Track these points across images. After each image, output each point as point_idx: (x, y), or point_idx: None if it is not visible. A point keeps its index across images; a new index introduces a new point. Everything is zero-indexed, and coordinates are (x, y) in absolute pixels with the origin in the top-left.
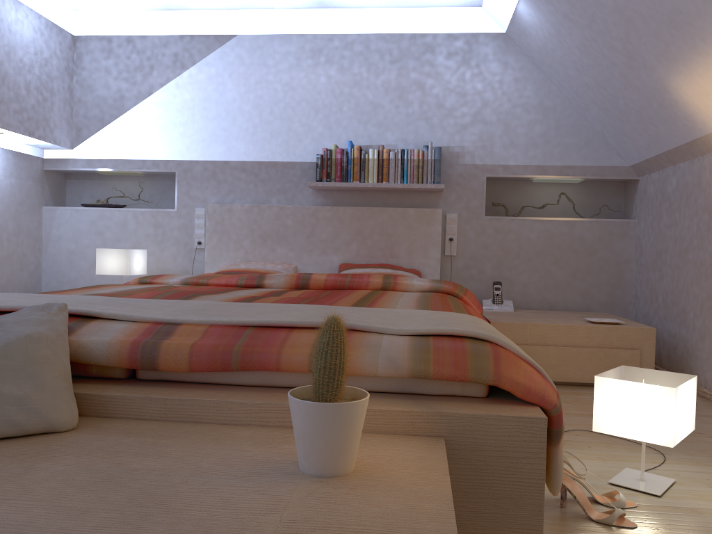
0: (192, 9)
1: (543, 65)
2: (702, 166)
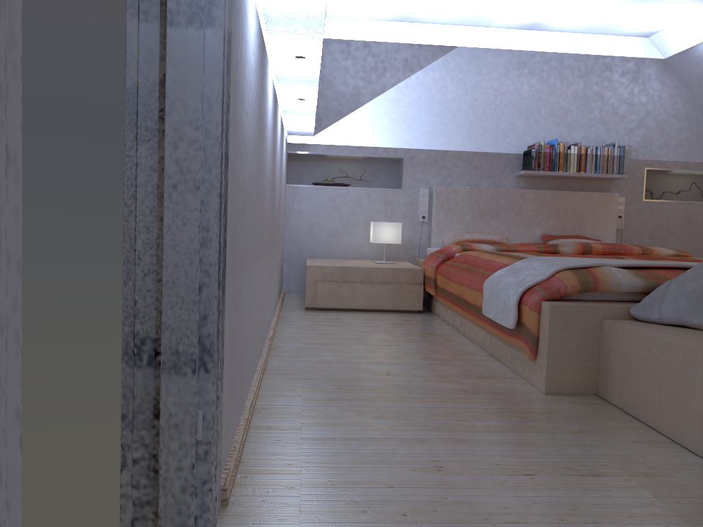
0: (421, 22)
1: (695, 86)
2: None
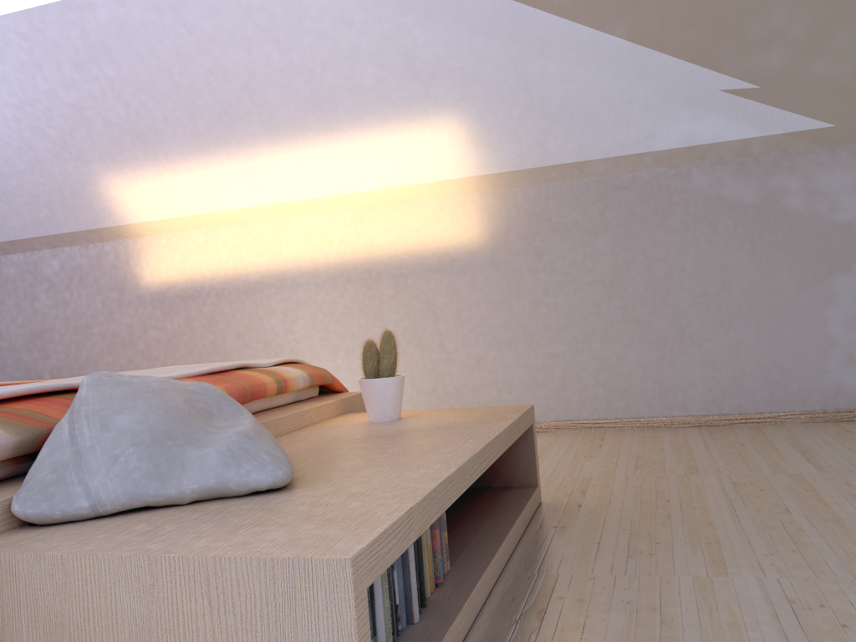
0: None
1: None
2: (103, 251)
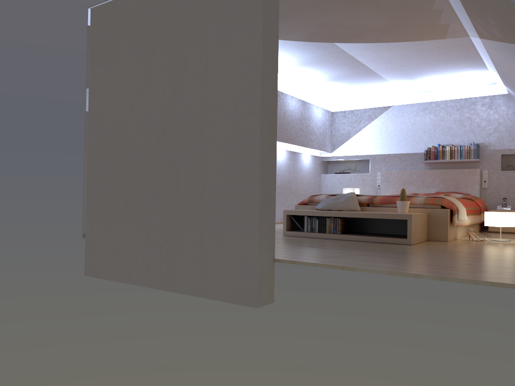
0: (375, 98)
1: None
2: None
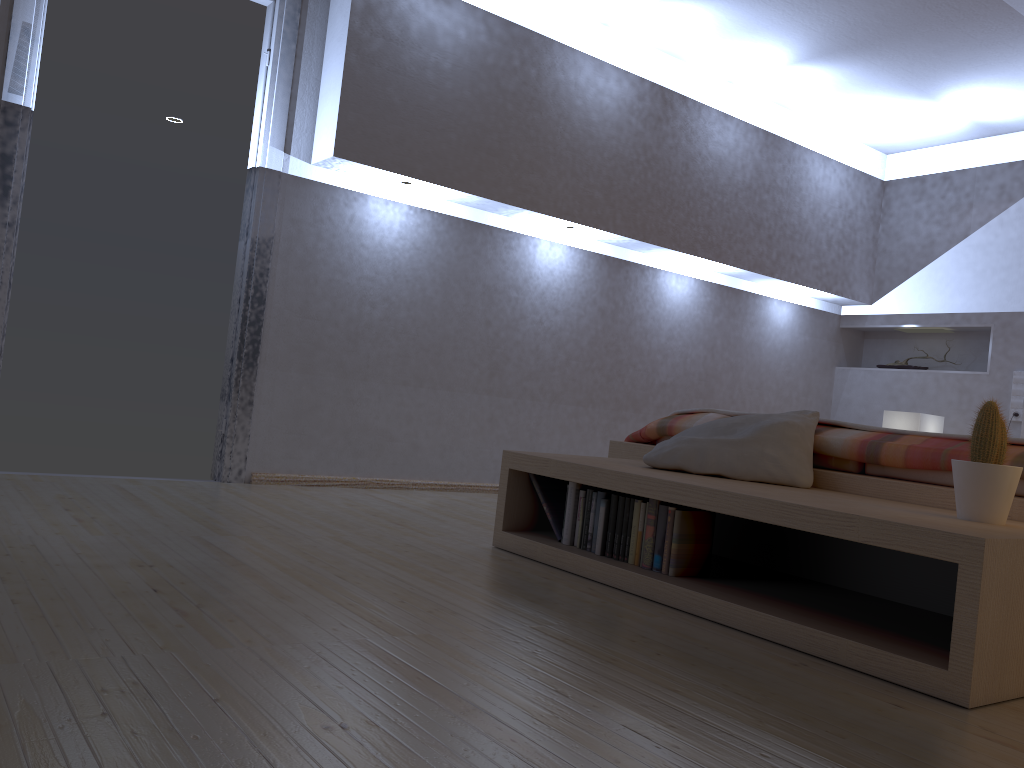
0: None
1: None
2: None
